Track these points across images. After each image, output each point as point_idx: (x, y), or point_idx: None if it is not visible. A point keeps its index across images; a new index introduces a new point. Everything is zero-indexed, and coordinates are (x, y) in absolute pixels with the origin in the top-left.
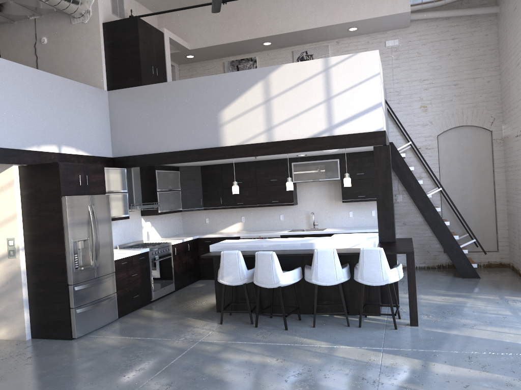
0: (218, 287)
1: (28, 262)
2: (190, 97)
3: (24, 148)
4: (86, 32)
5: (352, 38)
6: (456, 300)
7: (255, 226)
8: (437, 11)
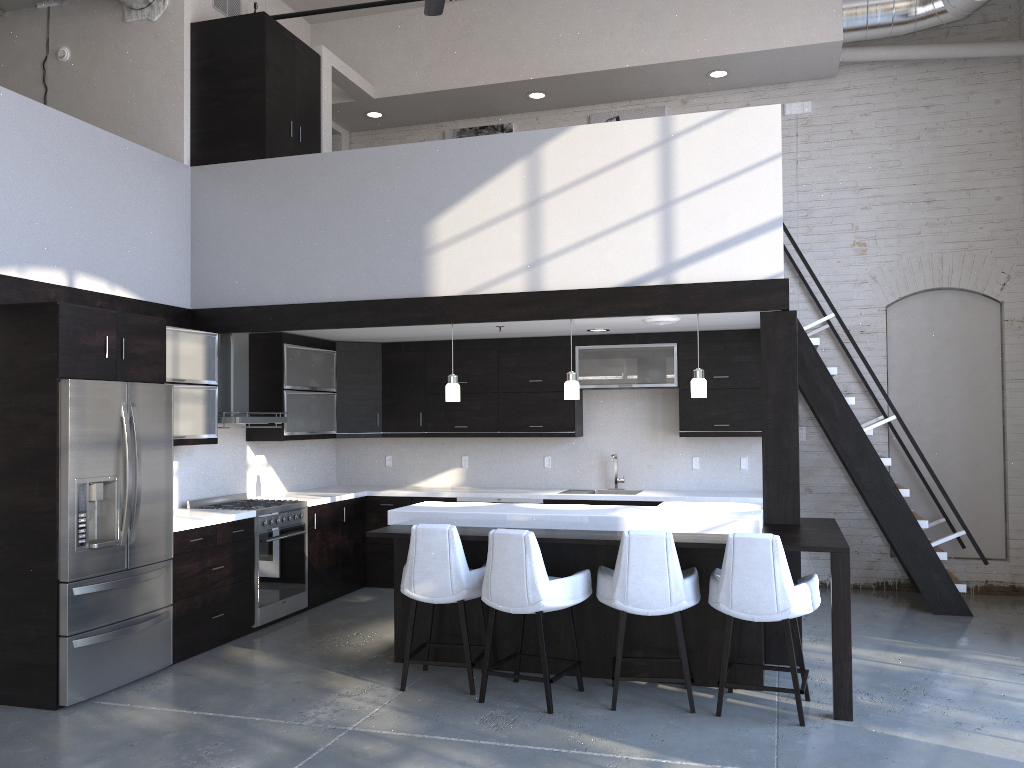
0: (400, 606)
1: None
2: (367, 188)
3: None
4: (154, 41)
5: (715, 95)
6: (928, 663)
7: (489, 477)
8: (896, 46)
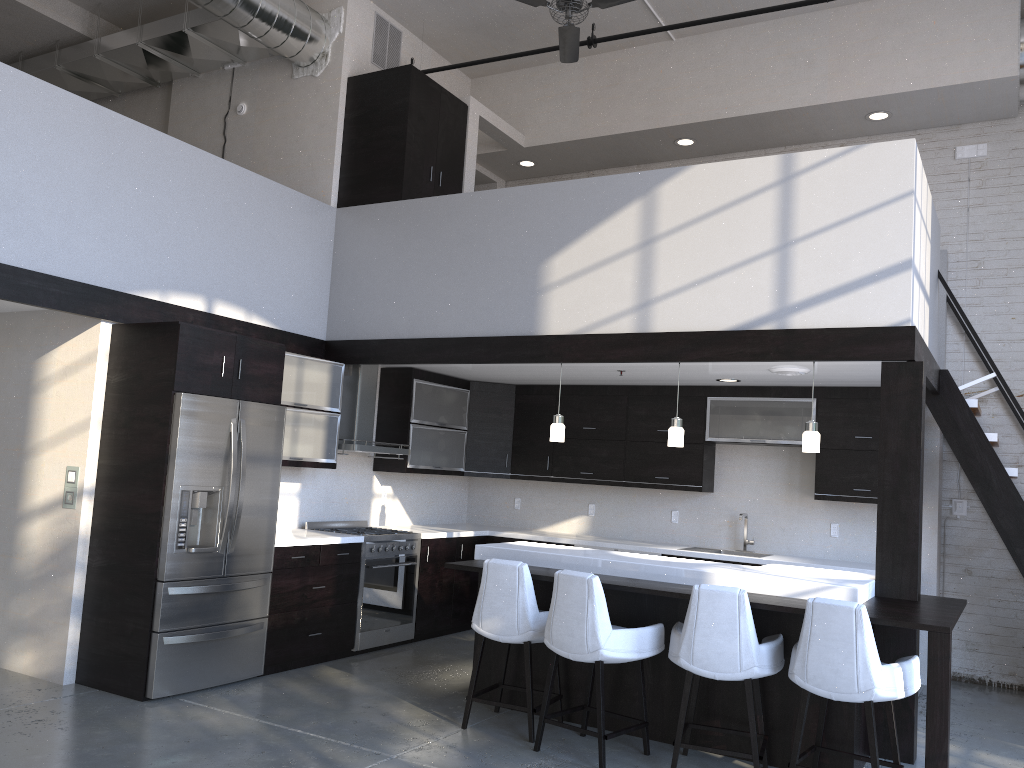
0: None
1: (97, 521)
2: (489, 228)
3: (132, 290)
4: (315, 94)
5: (877, 139)
6: None
7: (615, 528)
8: None
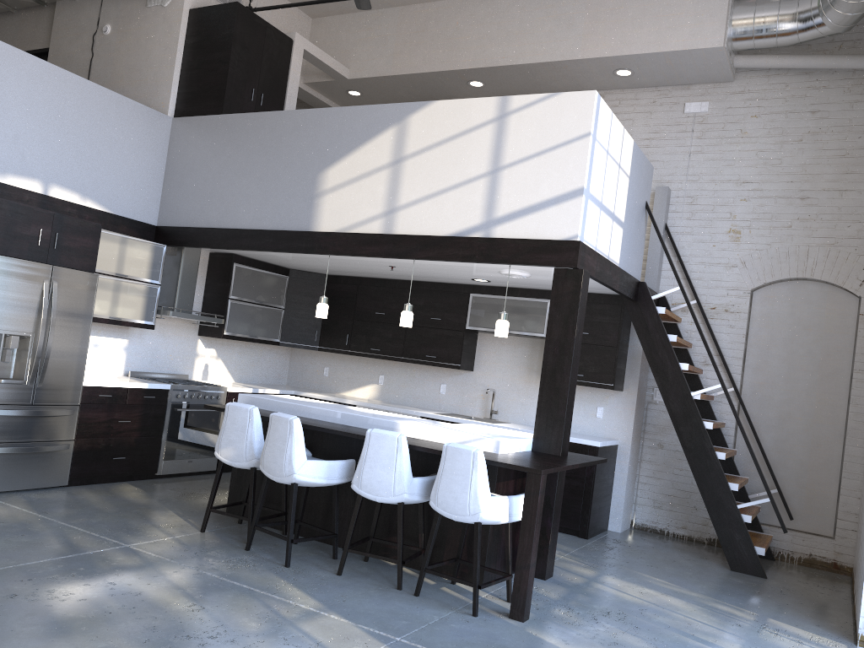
0: (236, 470)
1: None
2: (283, 142)
3: None
4: (162, 21)
5: (627, 92)
6: (663, 600)
7: (397, 395)
8: (786, 55)
